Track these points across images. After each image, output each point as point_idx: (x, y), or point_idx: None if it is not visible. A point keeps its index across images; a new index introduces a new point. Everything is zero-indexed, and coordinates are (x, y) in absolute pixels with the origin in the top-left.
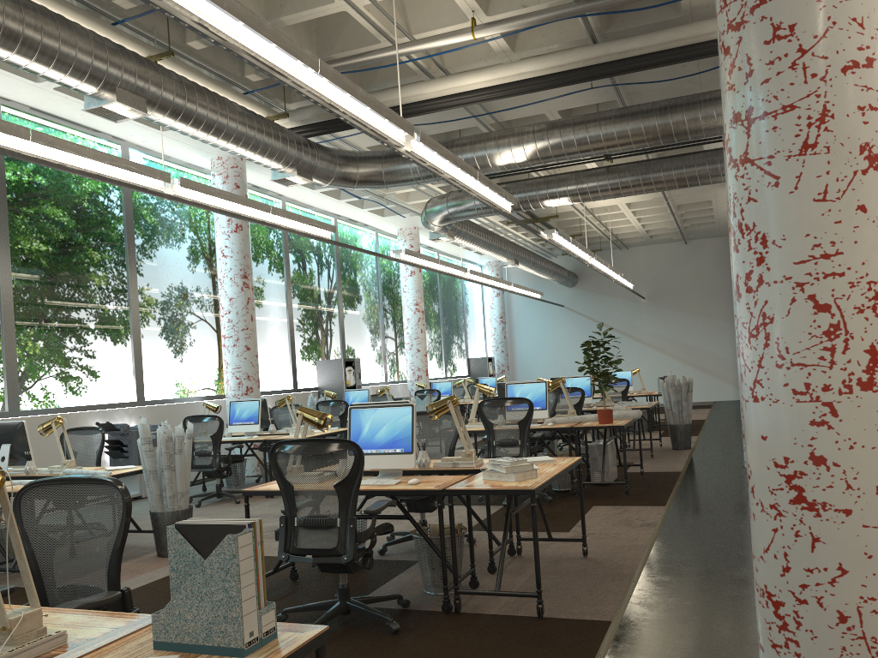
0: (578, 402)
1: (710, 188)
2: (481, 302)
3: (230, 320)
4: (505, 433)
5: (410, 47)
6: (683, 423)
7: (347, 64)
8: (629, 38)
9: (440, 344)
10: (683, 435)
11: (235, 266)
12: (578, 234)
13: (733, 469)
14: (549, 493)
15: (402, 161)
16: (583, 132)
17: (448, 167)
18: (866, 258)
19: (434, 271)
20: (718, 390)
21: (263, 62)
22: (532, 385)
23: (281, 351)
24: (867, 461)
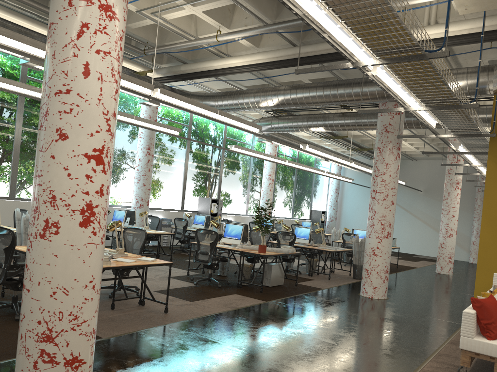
0: (291, 241)
1: (442, 131)
2: (327, 179)
3: (137, 170)
4: (204, 247)
5: (190, 43)
6: (360, 264)
7: (165, 49)
8: (307, 45)
9: (290, 199)
10: (359, 271)
11: (144, 142)
12: (370, 148)
13: (350, 293)
14: (229, 284)
15: (211, 99)
16: (294, 94)
17: (192, 106)
18: (51, 179)
19: (259, 158)
20: (457, 253)
21: (29, 54)
22: (237, 226)
23: (176, 189)
24: (37, 269)
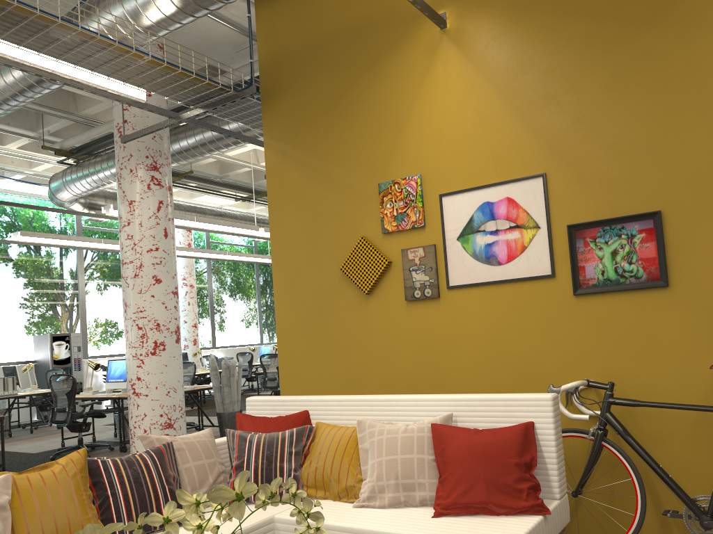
0: (70, 390)
1: None
2: None
3: None
4: None
5: None
6: (227, 411)
7: None
8: None
9: (254, 313)
10: (228, 425)
11: None
12: None
13: None
14: None
15: None
16: None
17: None
18: None
19: (100, 250)
20: None
21: None
22: None
23: None
24: None
